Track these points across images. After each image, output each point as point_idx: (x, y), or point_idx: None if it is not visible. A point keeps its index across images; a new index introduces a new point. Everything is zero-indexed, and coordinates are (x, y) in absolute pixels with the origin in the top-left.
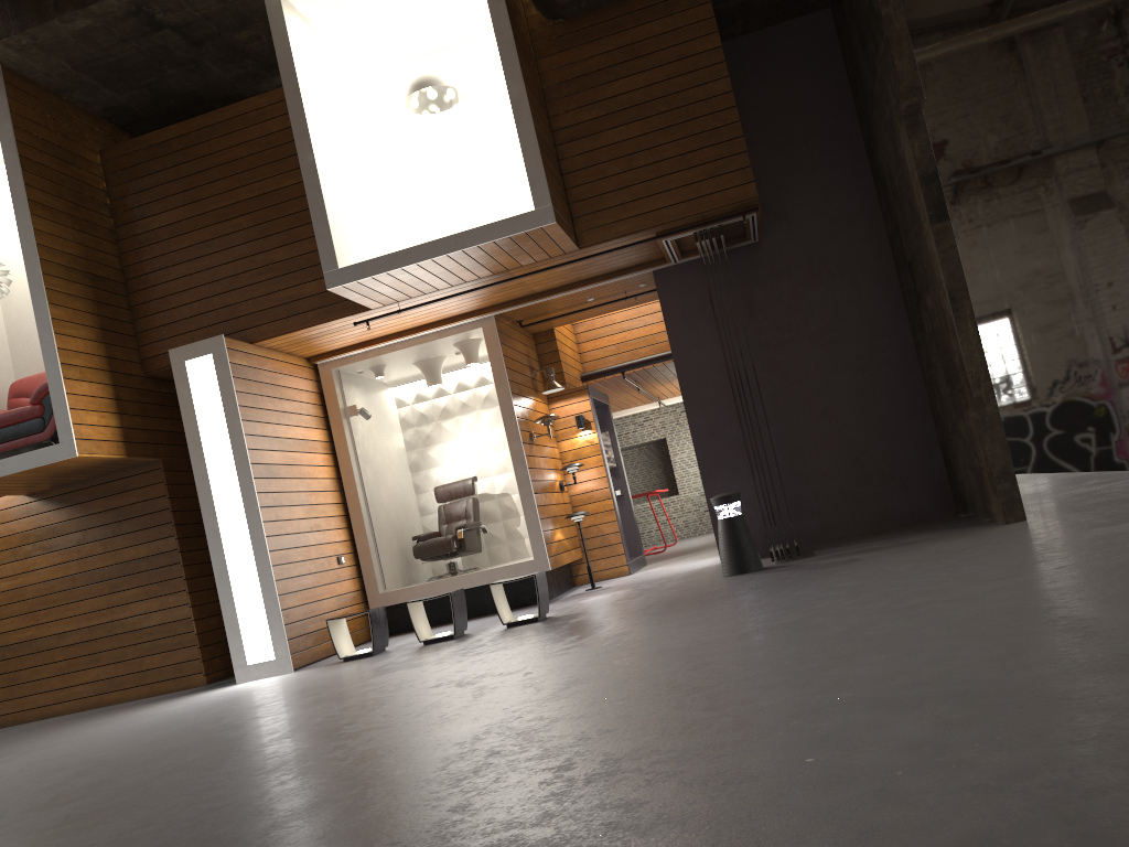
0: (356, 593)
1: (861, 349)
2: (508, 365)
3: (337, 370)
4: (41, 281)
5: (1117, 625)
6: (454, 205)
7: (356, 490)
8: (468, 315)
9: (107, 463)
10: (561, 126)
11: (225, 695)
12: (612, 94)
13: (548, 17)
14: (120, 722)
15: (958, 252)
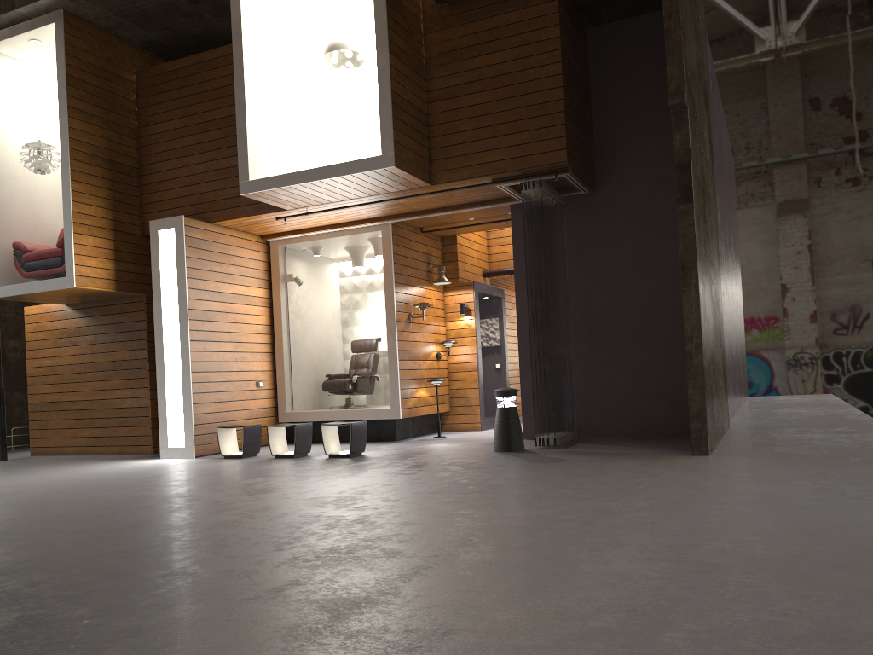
0: (269, 409)
1: (657, 290)
2: (398, 261)
3: (284, 246)
4: (68, 164)
5: (437, 572)
6: (368, 137)
7: (282, 335)
8: (370, 221)
9: (105, 293)
10: (434, 88)
11: (134, 466)
12: (473, 67)
13: (436, 1)
14: (63, 471)
15: (695, 230)
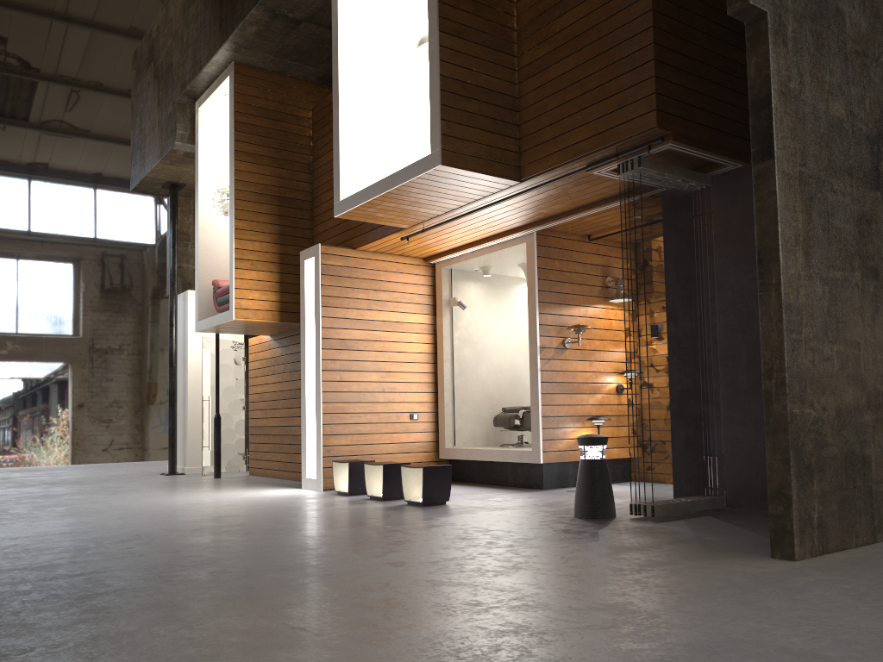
0: (427, 444)
1: None
2: (547, 277)
3: (449, 268)
4: (232, 204)
5: None
6: None
7: (443, 364)
8: (511, 232)
9: (275, 324)
10: (524, 64)
11: (253, 495)
12: (560, 28)
13: None
14: (197, 494)
15: (776, 200)
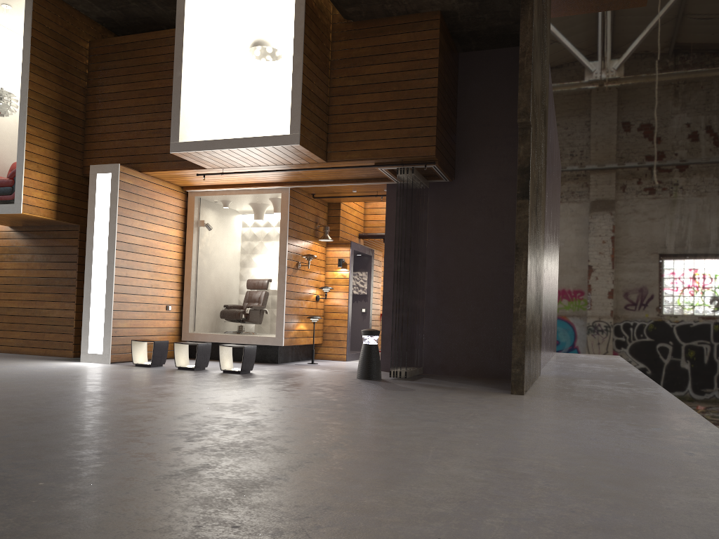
0: (175, 329)
1: (495, 263)
2: (292, 219)
3: (199, 197)
4: (25, 111)
5: (316, 466)
6: (278, 117)
7: (191, 270)
8: (273, 184)
9: (46, 220)
10: (335, 85)
11: (59, 366)
12: (368, 73)
13: (344, 17)
14: None
15: (528, 220)
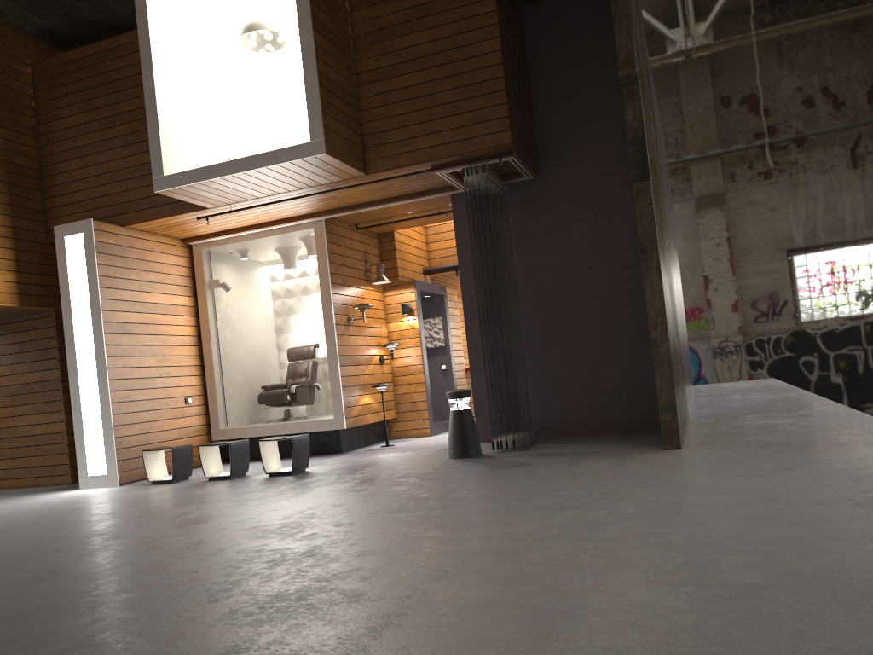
0: (201, 427)
1: (610, 277)
2: (334, 260)
3: (208, 250)
4: None
5: (413, 621)
6: (294, 127)
7: (211, 346)
8: (301, 218)
9: (7, 309)
10: (363, 70)
11: (49, 500)
12: (405, 45)
13: None
14: None
15: (653, 209)
